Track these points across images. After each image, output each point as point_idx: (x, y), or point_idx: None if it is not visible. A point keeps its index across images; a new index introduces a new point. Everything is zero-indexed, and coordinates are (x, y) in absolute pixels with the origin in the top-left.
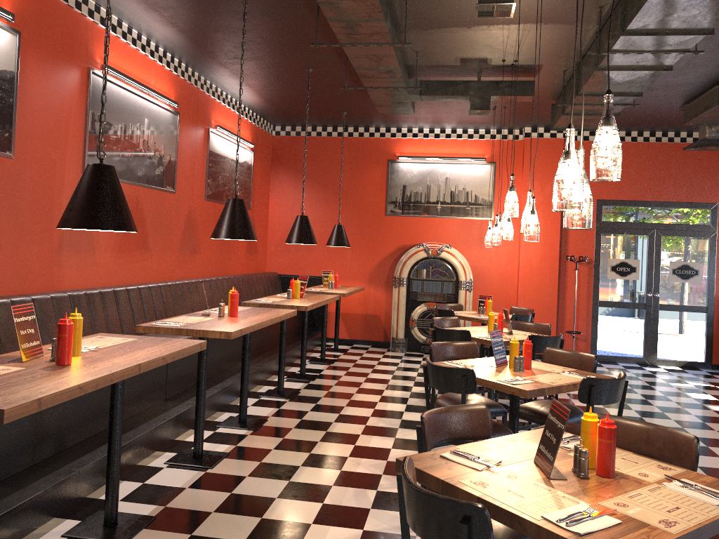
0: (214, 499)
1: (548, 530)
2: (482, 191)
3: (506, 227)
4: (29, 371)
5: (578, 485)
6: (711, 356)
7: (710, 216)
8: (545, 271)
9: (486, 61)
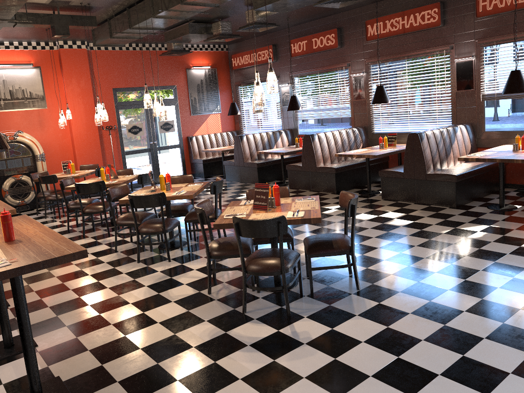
0: (45, 312)
1: (294, 219)
2: (34, 88)
3: (104, 113)
4: (11, 246)
5: (277, 209)
6: (186, 170)
7: (174, 93)
8: (91, 139)
9: (69, 2)
